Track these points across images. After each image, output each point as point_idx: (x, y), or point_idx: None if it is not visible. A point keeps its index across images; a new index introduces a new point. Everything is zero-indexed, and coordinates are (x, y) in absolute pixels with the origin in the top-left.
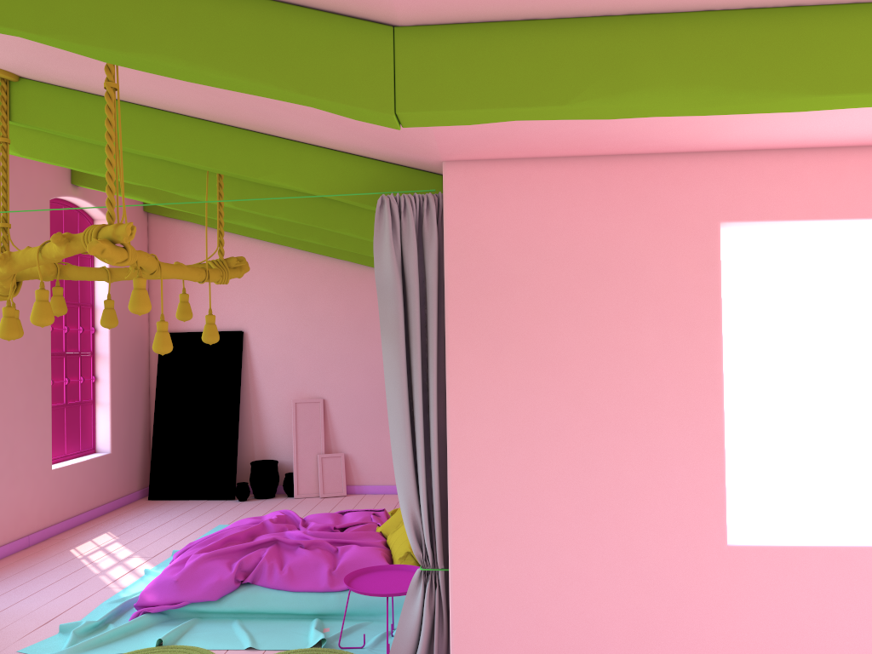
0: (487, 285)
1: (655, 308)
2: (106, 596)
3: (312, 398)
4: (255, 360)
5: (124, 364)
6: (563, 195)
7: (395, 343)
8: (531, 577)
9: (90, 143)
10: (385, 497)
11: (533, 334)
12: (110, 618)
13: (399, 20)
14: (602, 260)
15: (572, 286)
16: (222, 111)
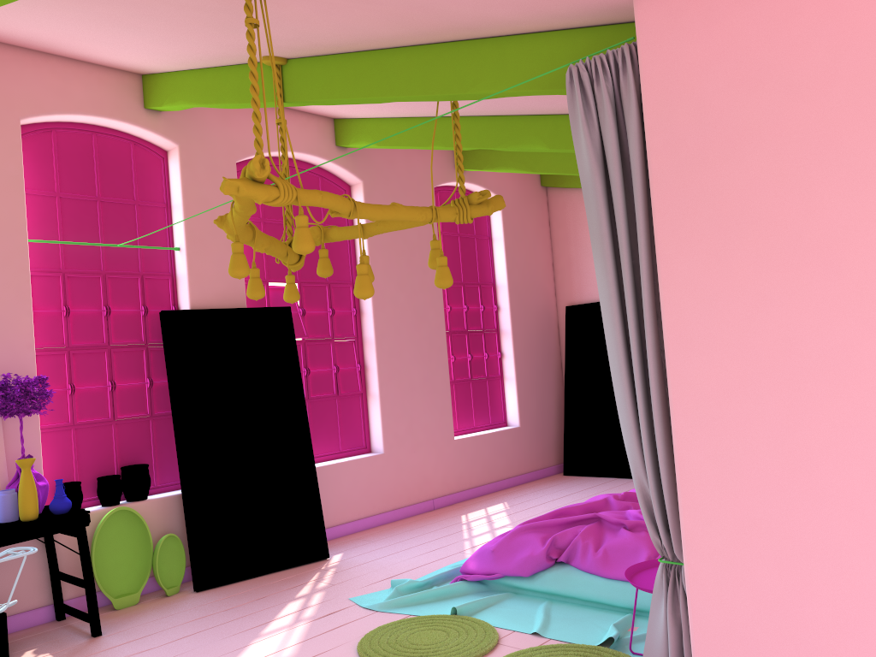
0: (704, 151)
1: None
2: (454, 560)
3: None
4: None
5: (529, 340)
6: None
7: (601, 256)
8: (806, 592)
9: (425, 119)
10: None
11: (780, 210)
12: (438, 581)
13: None
14: None
15: (840, 121)
16: (406, 25)
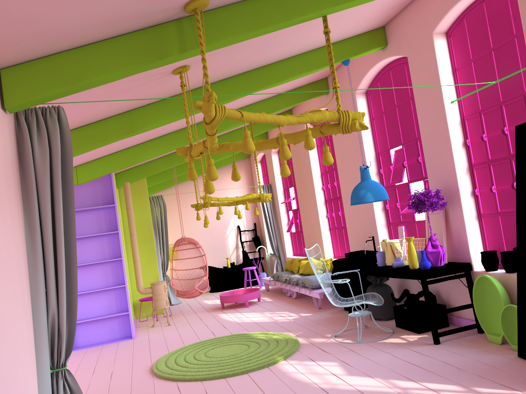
0: None
1: None
2: None
3: None
4: None
5: None
6: None
7: (64, 204)
8: None
9: None
10: None
11: None
12: None
13: None
14: None
15: None
16: None
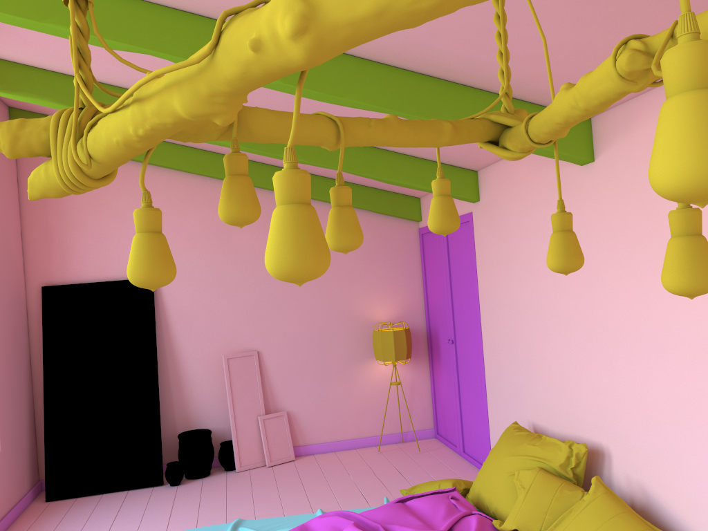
0: None
1: None
2: None
3: (244, 351)
4: (170, 312)
5: (5, 330)
6: None
7: None
8: None
9: None
10: (341, 456)
11: None
12: None
13: None
14: None
15: None
16: None
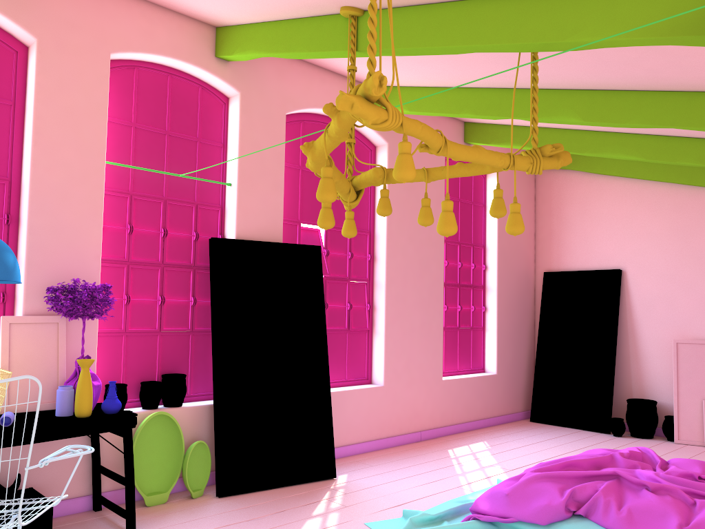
0: None
1: None
2: (455, 495)
3: (697, 339)
4: (633, 298)
5: (510, 298)
6: None
7: None
8: None
9: (458, 89)
10: None
11: None
12: (447, 516)
13: None
14: None
15: None
16: None
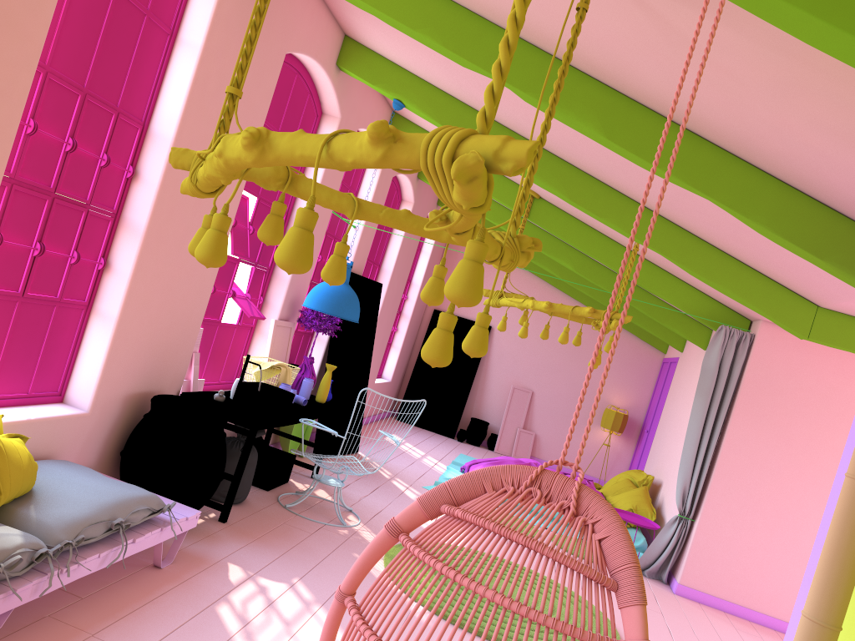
0: (764, 388)
1: (848, 428)
2: (437, 474)
3: (525, 388)
4: (493, 349)
5: (412, 325)
6: (819, 357)
7: (704, 400)
8: (739, 538)
9: (499, 205)
10: None
11: (780, 419)
12: None
13: (822, 306)
14: (828, 395)
15: (808, 403)
16: (654, 257)
